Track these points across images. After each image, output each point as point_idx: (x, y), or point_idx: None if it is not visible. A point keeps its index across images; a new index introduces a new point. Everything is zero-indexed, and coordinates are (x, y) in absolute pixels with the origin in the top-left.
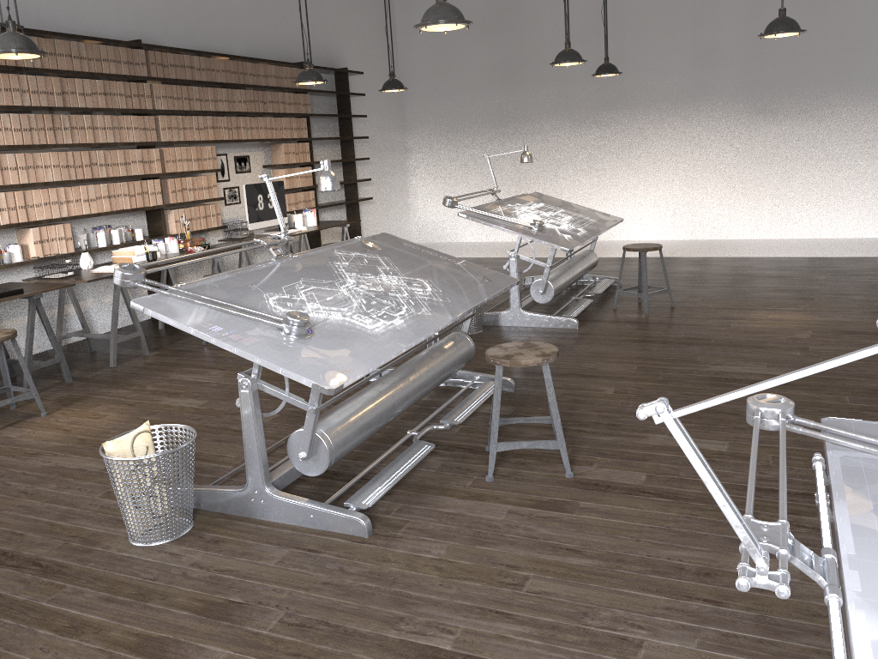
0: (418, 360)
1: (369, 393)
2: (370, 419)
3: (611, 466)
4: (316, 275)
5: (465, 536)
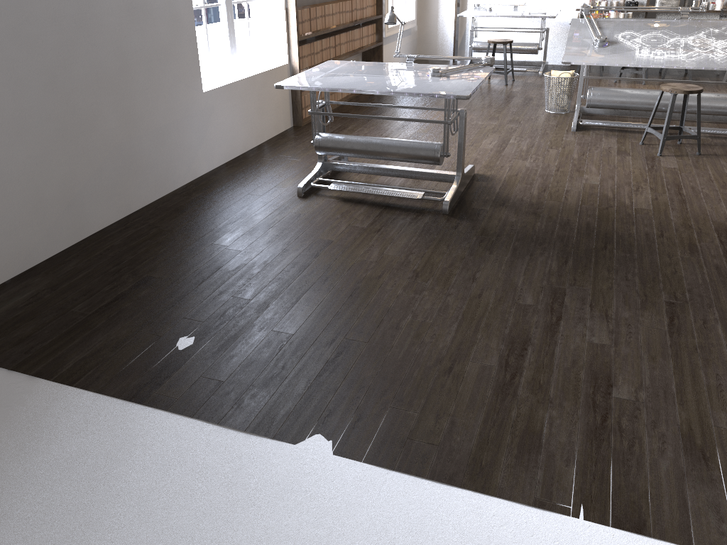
0: (705, 93)
1: (641, 90)
2: (626, 98)
3: (680, 162)
4: (676, 30)
5: (582, 142)
